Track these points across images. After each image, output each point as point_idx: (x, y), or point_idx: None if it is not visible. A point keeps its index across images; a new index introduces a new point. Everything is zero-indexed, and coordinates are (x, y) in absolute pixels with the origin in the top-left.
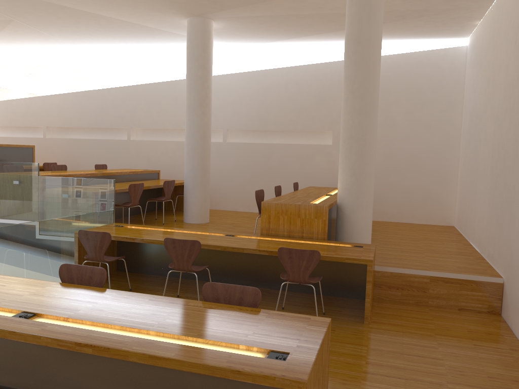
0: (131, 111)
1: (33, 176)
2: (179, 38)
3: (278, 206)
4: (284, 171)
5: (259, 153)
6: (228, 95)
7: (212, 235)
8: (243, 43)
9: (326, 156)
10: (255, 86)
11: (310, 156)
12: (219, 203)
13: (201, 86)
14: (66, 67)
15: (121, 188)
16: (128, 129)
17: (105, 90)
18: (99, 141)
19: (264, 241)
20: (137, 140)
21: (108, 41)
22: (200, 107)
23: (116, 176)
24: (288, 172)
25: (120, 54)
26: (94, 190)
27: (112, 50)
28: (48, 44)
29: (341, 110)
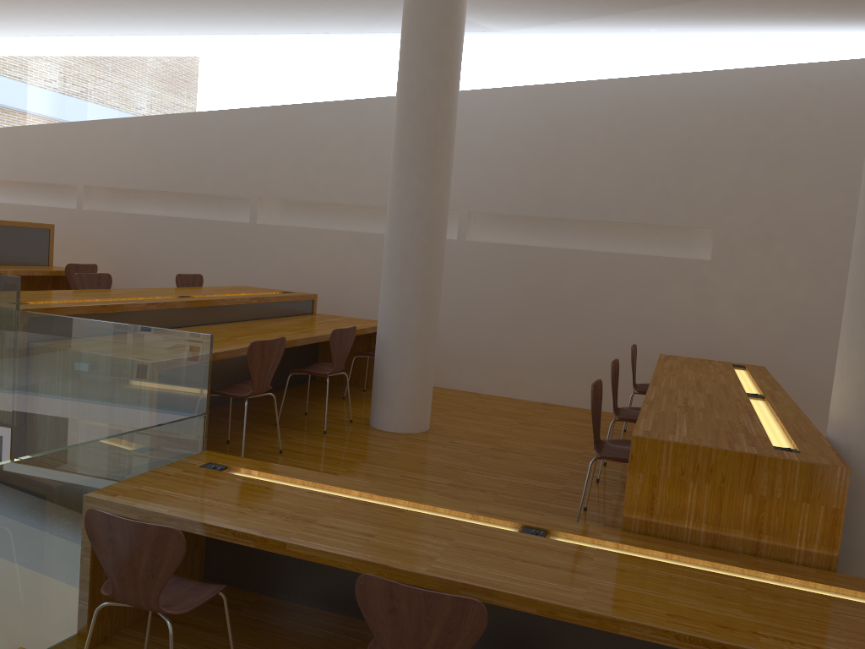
0: (261, 162)
1: (5, 309)
2: (378, 3)
3: (685, 453)
4: (592, 314)
5: (539, 269)
6: (477, 137)
7: (486, 528)
8: (521, 19)
9: (694, 285)
10: (539, 120)
11: (658, 284)
12: (440, 374)
13: (435, 107)
14: (131, 63)
15: (230, 349)
16: (253, 201)
17: (209, 116)
18: (191, 223)
19: (660, 576)
20: (271, 225)
21: (220, 6)
22: (428, 156)
23: (221, 308)
24: (603, 317)
25: (246, 40)
26: (155, 359)
27: (228, 29)
28: (93, 10)
29: (738, 183)
